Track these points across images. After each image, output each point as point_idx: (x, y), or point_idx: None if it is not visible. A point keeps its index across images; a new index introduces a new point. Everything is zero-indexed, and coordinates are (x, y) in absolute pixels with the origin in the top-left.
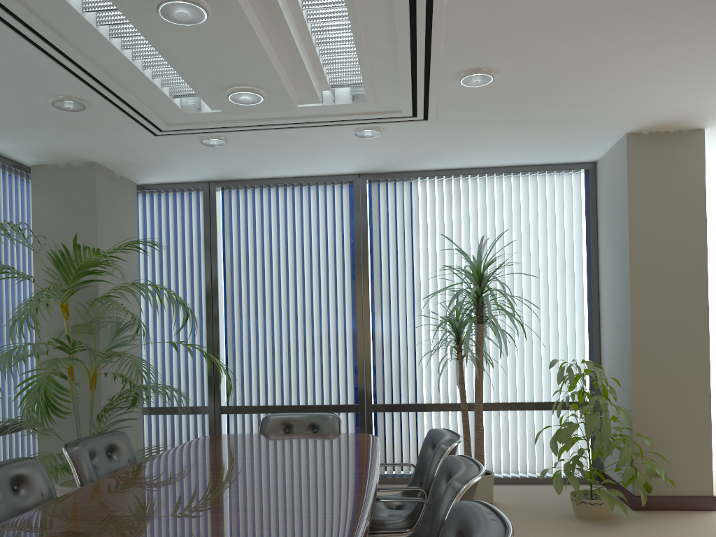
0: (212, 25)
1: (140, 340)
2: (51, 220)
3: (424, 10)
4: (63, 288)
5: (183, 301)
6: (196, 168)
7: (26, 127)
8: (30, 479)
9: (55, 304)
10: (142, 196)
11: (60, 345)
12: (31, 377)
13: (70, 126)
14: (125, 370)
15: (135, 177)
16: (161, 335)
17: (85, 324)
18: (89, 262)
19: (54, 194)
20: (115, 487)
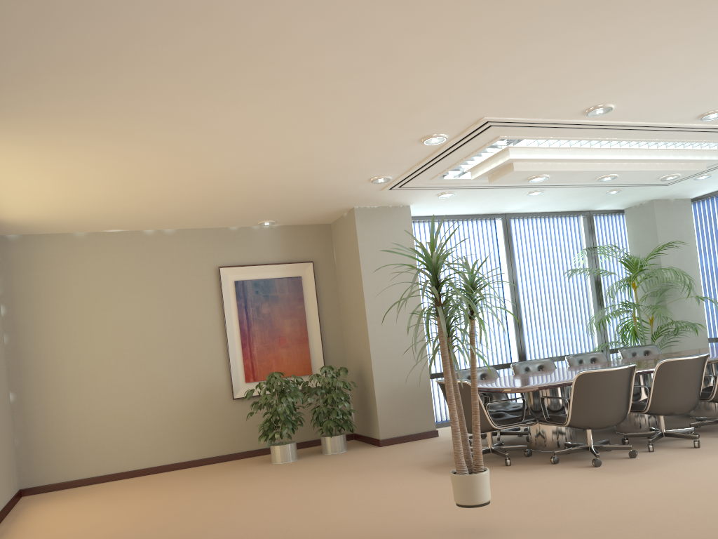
0: (622, 175)
1: (706, 296)
2: (635, 236)
3: (717, 130)
4: (632, 275)
5: (684, 274)
6: (714, 184)
7: (606, 201)
8: (598, 359)
9: (642, 281)
10: (696, 204)
11: (646, 304)
12: (625, 321)
13: (623, 195)
14: (689, 315)
15: (685, 197)
16: (717, 291)
17: (655, 291)
18: (638, 261)
19: (635, 222)
20: (619, 360)
